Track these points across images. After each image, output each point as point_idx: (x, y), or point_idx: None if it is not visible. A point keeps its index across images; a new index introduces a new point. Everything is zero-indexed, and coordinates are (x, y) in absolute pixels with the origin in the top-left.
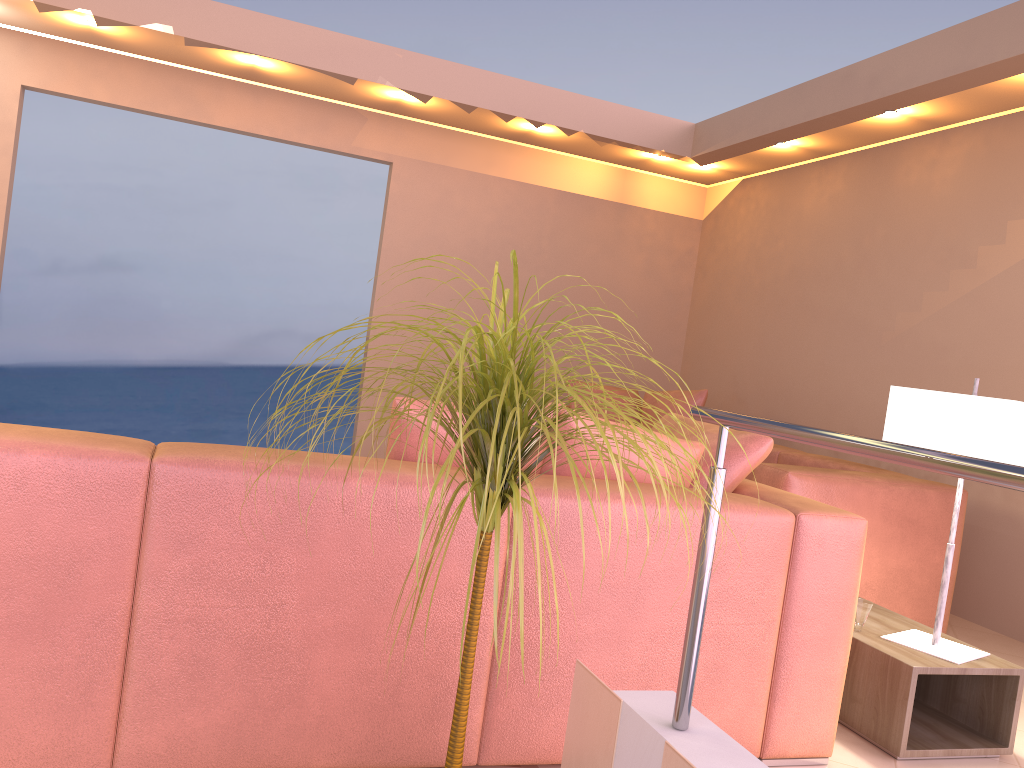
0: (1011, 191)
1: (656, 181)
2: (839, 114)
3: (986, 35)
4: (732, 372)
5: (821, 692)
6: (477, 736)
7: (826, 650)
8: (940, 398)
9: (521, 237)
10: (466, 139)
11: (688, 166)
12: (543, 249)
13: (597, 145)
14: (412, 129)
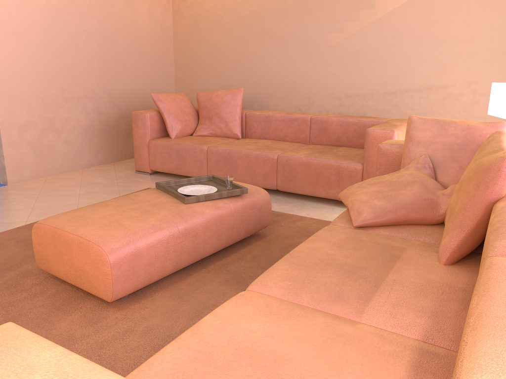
0: None
1: None
2: None
3: None
4: (217, 73)
5: None
6: None
7: None
8: None
9: None
10: None
11: None
12: (93, 5)
13: None
14: None
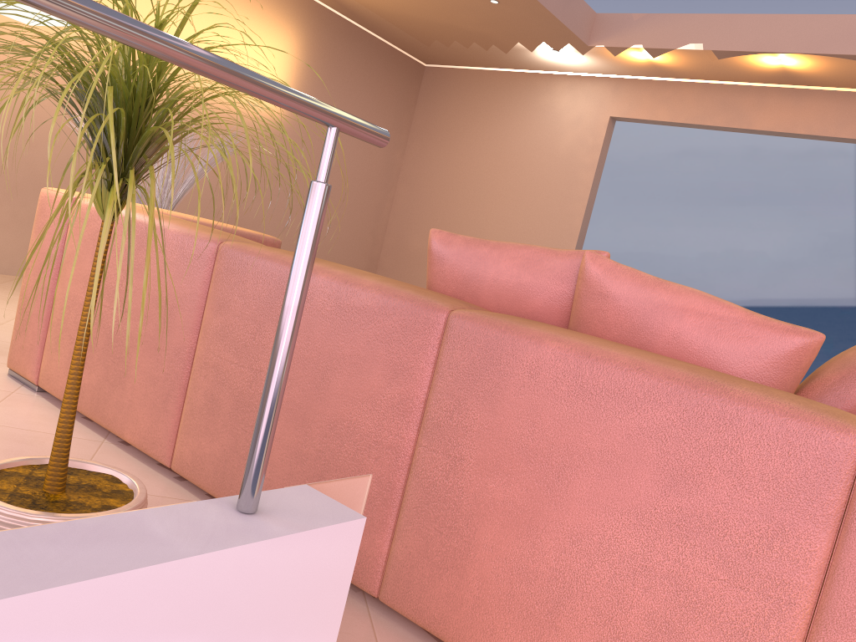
0: None
1: None
2: None
3: None
4: None
5: None
6: (378, 565)
7: None
8: None
9: None
10: None
11: None
12: None
13: None
14: None
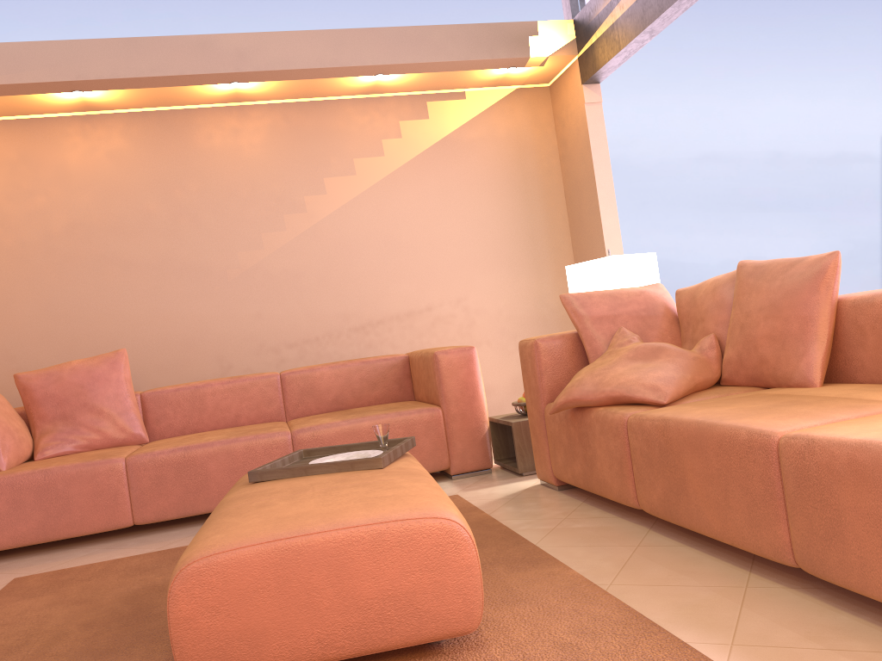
0: (320, 157)
1: None
2: (196, 76)
3: (353, 44)
4: None
5: None
6: None
7: None
8: (632, 257)
9: None
10: None
11: None
12: None
13: None
14: None
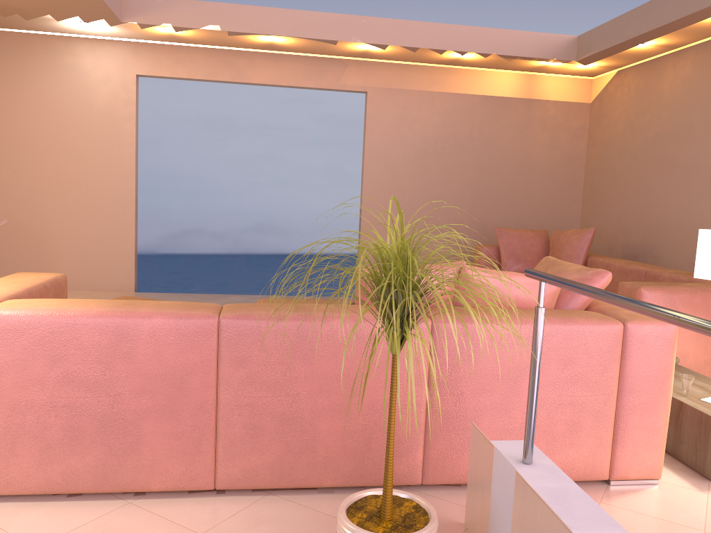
0: None
1: (553, 79)
2: (681, 20)
3: None
4: (617, 211)
5: (649, 438)
6: (420, 467)
7: (651, 410)
8: None
9: (458, 131)
10: (415, 69)
11: (575, 66)
12: (474, 138)
13: (507, 61)
14: (378, 67)
